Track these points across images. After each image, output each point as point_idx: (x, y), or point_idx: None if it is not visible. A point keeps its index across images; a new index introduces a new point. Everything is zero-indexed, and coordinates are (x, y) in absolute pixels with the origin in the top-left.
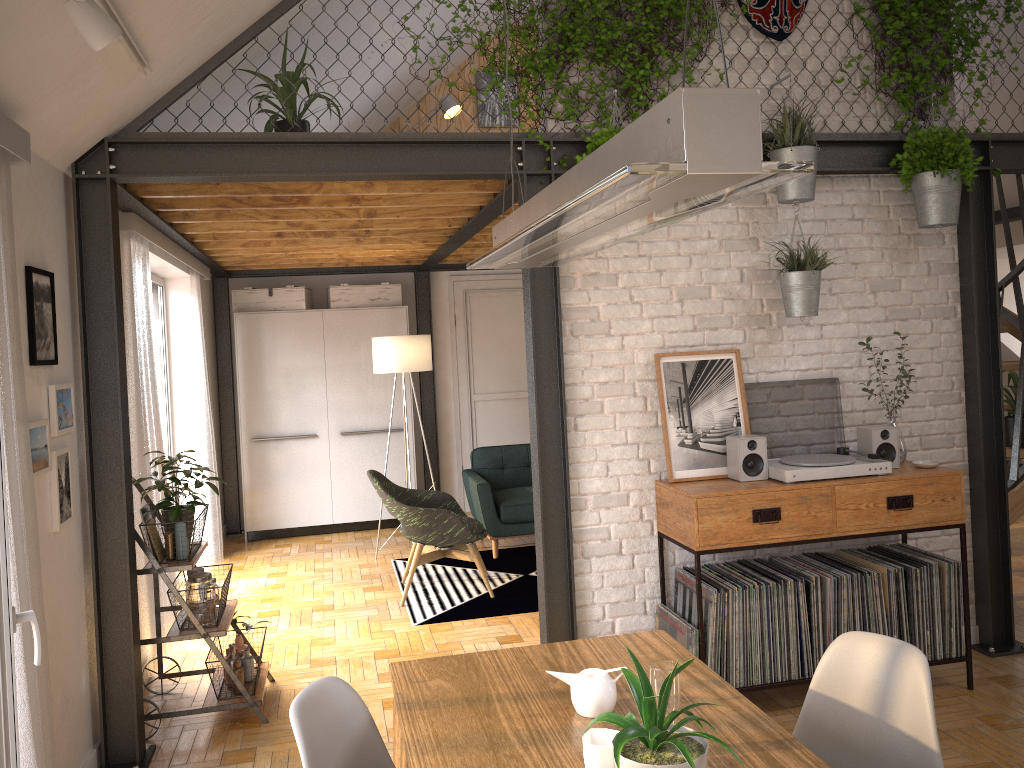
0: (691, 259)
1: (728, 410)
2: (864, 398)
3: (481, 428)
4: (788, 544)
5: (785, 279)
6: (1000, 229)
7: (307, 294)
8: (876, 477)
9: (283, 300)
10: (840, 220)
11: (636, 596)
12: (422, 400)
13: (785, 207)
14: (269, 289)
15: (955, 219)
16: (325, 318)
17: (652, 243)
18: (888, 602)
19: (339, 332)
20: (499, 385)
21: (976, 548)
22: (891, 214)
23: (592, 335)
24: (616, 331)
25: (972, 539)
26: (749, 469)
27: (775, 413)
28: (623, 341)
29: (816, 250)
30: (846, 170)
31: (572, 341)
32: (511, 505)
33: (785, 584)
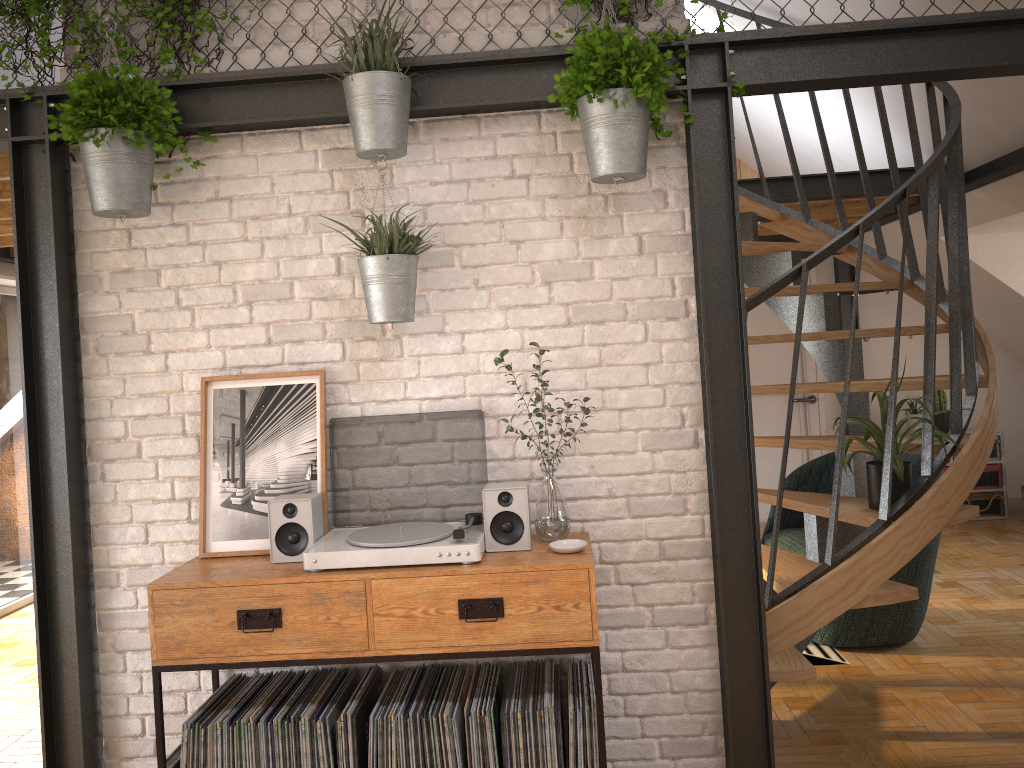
0: (264, 245)
1: (301, 456)
2: (533, 439)
3: None
4: (296, 664)
5: (359, 269)
6: (1012, 185)
7: None
8: (446, 568)
9: None
10: (492, 179)
11: (189, 708)
12: None
13: (405, 165)
14: None
15: (630, 166)
16: None
17: (207, 226)
18: (468, 761)
19: None
20: None
21: (721, 671)
22: (576, 166)
23: (125, 353)
24: (158, 347)
25: (719, 657)
26: (291, 545)
27: (386, 460)
28: (167, 360)
29: (395, 224)
30: (480, 105)
31: (98, 361)
32: None
33: (296, 722)
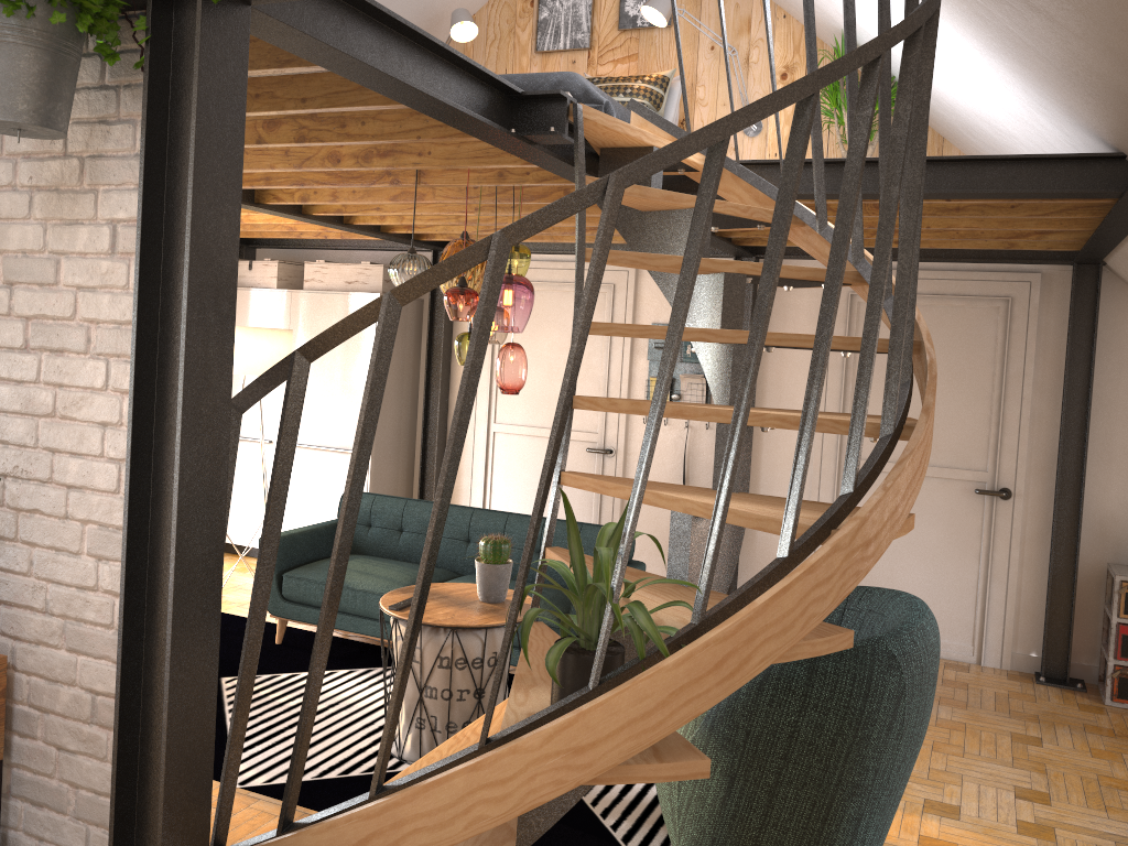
0: None
1: None
2: None
3: (499, 470)
4: None
5: None
6: None
7: (290, 271)
8: None
9: (259, 276)
10: None
11: None
12: (423, 420)
13: None
14: (250, 262)
15: None
16: (293, 301)
17: None
18: None
19: (305, 320)
20: (527, 415)
21: None
22: None
23: None
24: None
25: None
26: None
27: None
28: None
29: None
30: None
31: None
32: (294, 577)
33: None
